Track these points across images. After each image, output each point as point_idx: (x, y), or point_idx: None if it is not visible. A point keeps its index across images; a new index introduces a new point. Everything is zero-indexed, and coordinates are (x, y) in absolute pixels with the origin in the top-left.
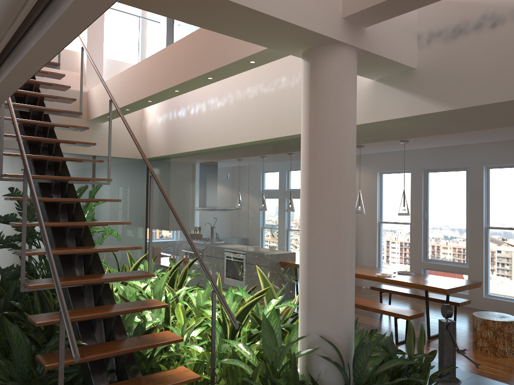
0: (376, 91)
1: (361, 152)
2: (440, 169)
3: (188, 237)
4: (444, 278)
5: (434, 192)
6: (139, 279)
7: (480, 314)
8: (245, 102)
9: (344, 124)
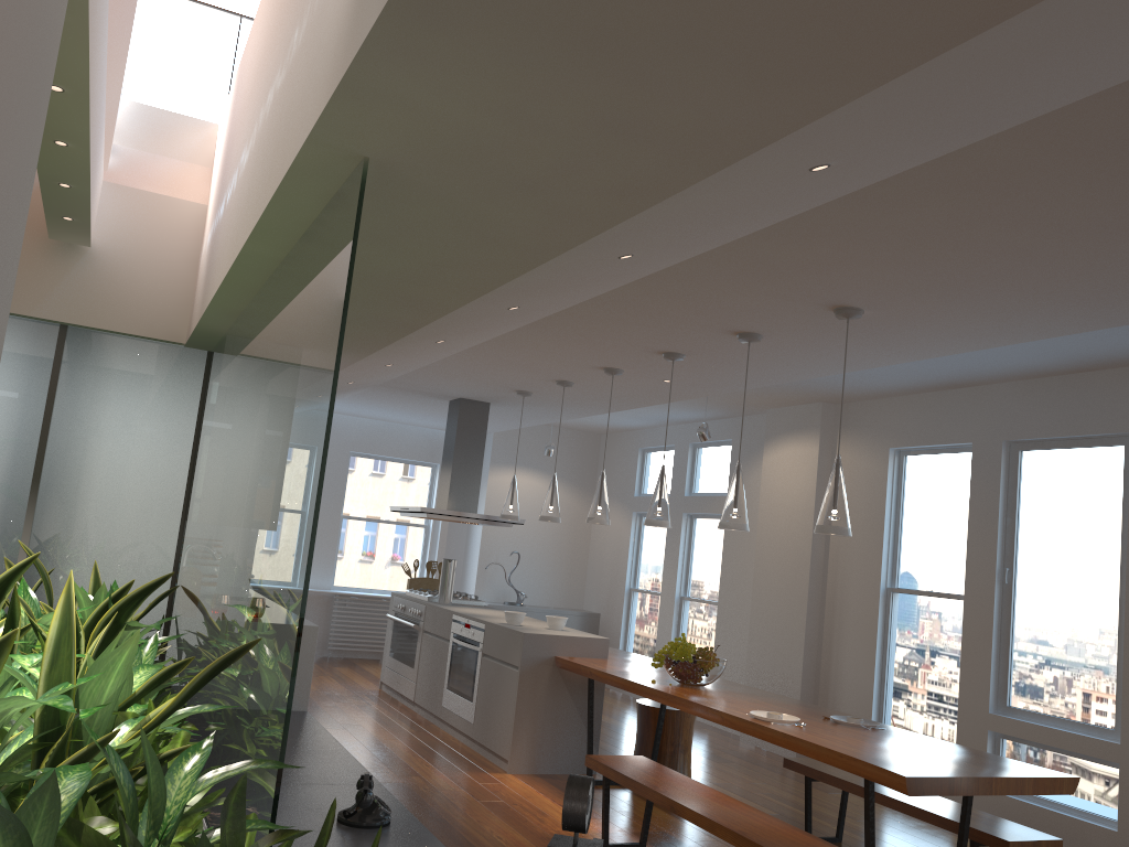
0: None
1: (791, 369)
2: (1053, 441)
3: None
4: (961, 751)
5: (1035, 507)
6: None
7: None
8: (261, 133)
9: None
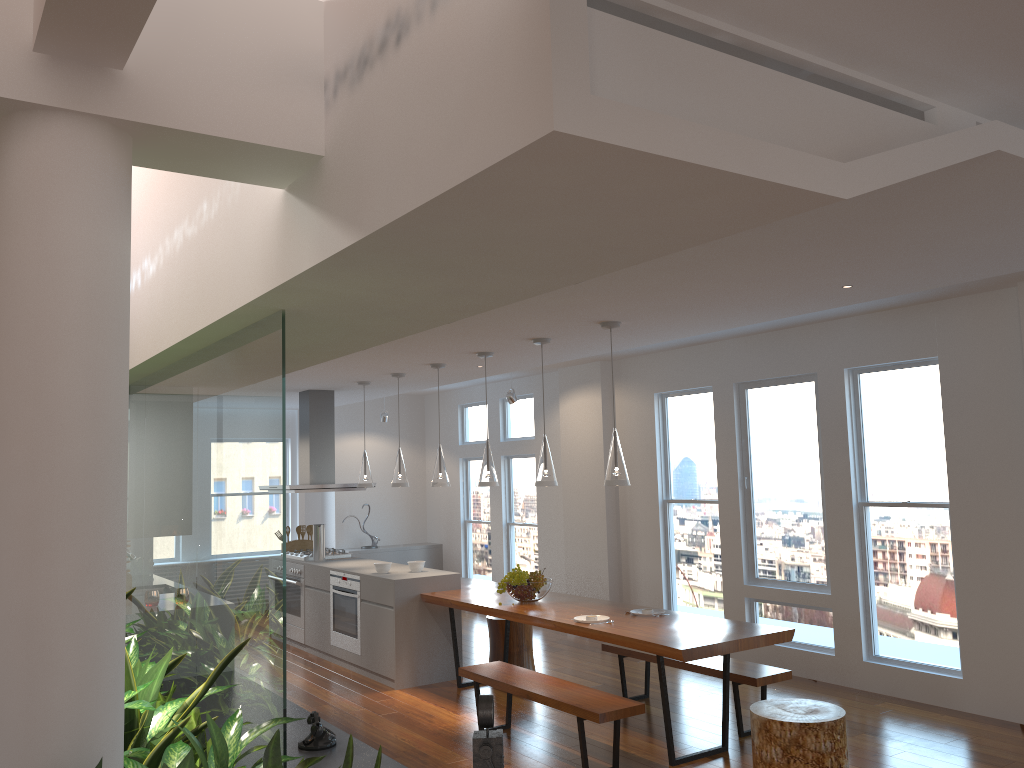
0: (287, 213)
1: (574, 353)
2: (768, 381)
3: None
4: (720, 623)
5: (760, 430)
6: None
7: (769, 705)
8: (173, 261)
9: (53, 286)
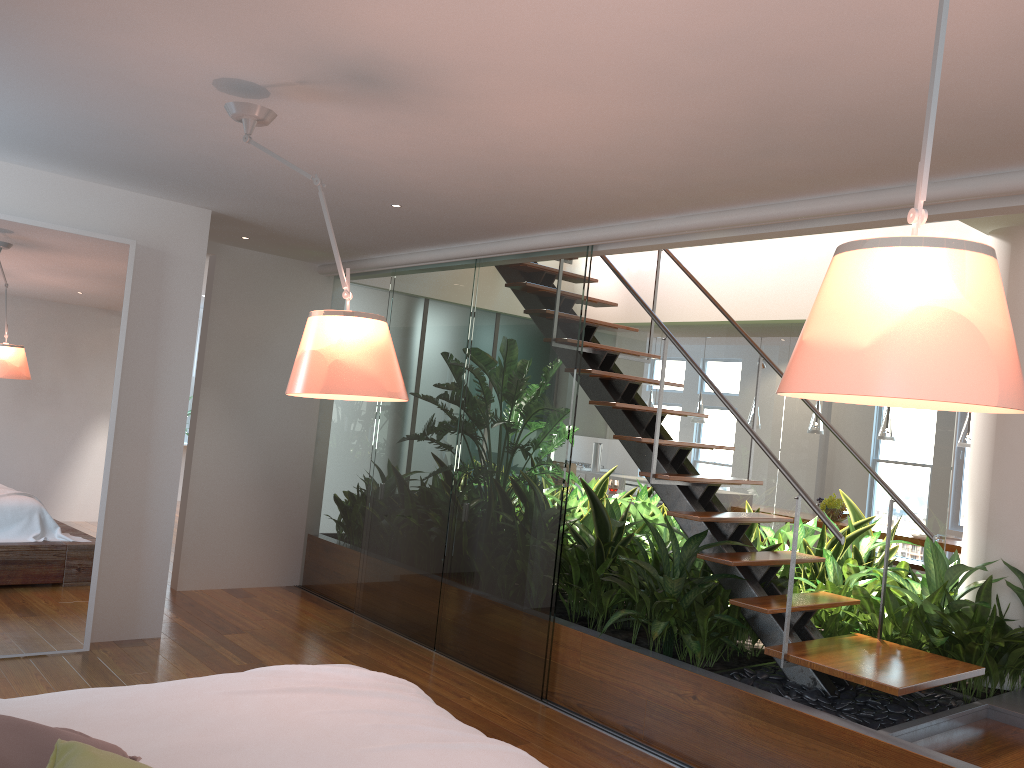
0: None
1: None
2: None
3: (841, 437)
4: None
5: None
6: (642, 499)
7: None
8: (799, 262)
9: None
